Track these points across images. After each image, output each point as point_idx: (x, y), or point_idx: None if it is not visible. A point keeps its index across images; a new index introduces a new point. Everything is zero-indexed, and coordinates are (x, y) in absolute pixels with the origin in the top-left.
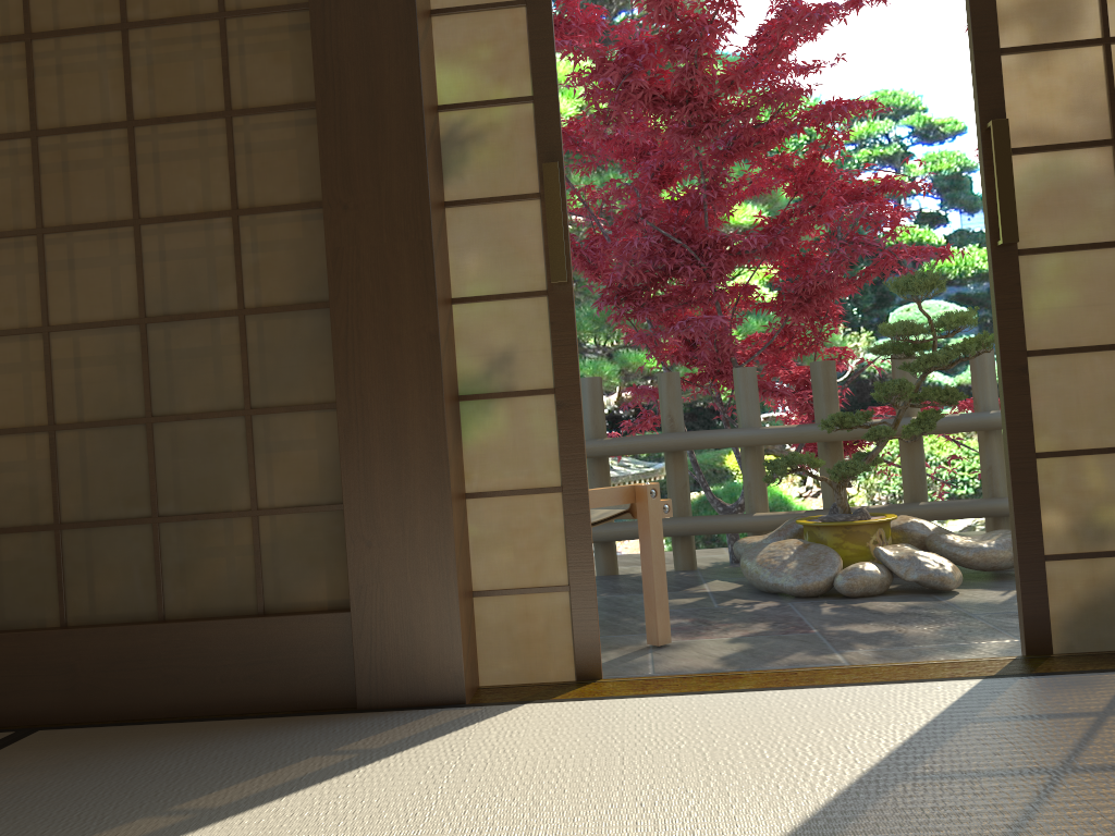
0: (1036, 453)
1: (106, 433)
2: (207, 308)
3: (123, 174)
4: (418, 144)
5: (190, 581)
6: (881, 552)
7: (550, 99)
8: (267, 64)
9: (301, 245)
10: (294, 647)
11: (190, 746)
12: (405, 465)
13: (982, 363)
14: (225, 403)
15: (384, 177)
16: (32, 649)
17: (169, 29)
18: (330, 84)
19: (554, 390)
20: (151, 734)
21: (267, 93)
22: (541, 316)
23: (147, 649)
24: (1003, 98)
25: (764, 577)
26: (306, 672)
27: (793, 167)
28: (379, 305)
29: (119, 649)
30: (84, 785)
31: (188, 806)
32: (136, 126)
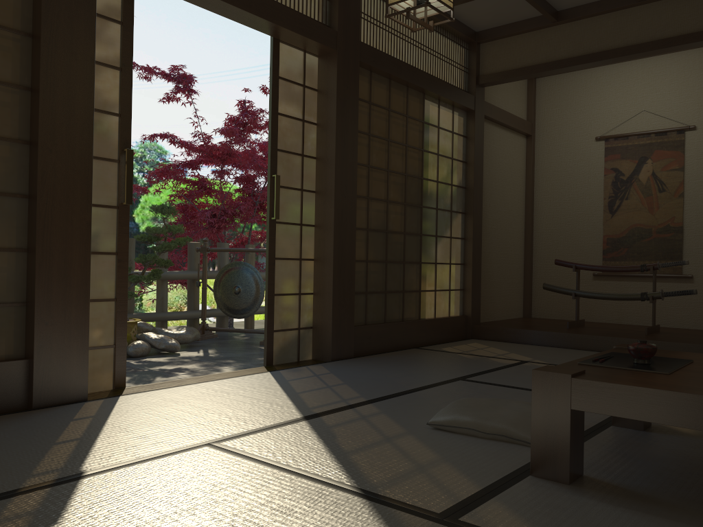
0: (274, 294)
1: None
2: None
3: None
4: (90, 129)
5: None
6: (146, 335)
7: (128, 118)
8: None
9: (8, 161)
10: None
11: None
12: (69, 285)
13: None
14: None
15: (72, 141)
16: None
17: None
18: (48, 86)
19: (117, 253)
20: None
21: None
22: (114, 217)
23: None
24: (277, 166)
25: None
26: None
27: None
28: (63, 204)
29: None
30: None
31: (63, 440)
32: None
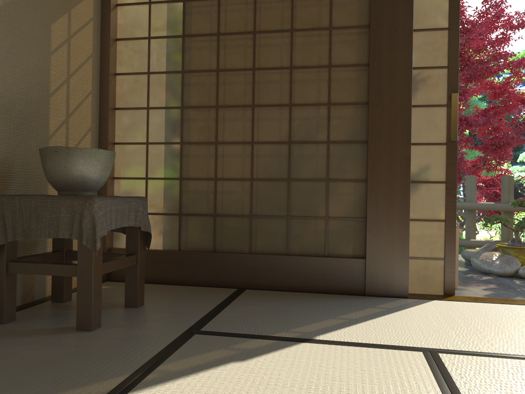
0: None
1: (272, 183)
2: (315, 140)
3: (286, 87)
4: (409, 84)
5: (299, 241)
6: None
7: (455, 68)
8: (346, 48)
9: (353, 118)
10: (340, 269)
11: (314, 300)
12: (392, 206)
13: None
14: (319, 176)
15: (394, 96)
16: (240, 260)
17: (309, 33)
18: (375, 58)
19: (445, 182)
20: (293, 295)
21: (345, 59)
22: (443, 152)
23: (284, 264)
24: None
25: (484, 266)
26: (344, 279)
27: (495, 86)
28: (387, 144)
29: (273, 263)
30: (292, 307)
31: (342, 317)
32: (293, 69)
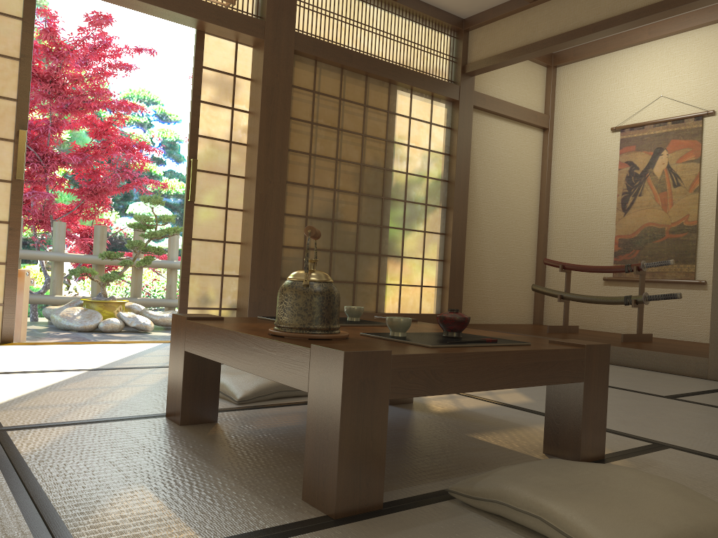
0: (190, 272)
1: None
2: None
3: None
4: None
5: None
6: (121, 314)
7: (25, 103)
8: None
9: None
10: None
11: None
12: None
13: (174, 239)
14: None
15: None
16: None
17: None
18: None
19: (9, 222)
20: None
21: None
22: (7, 191)
23: None
24: (197, 151)
25: (64, 322)
26: None
27: (97, 124)
28: None
29: None
30: None
31: None
32: None
